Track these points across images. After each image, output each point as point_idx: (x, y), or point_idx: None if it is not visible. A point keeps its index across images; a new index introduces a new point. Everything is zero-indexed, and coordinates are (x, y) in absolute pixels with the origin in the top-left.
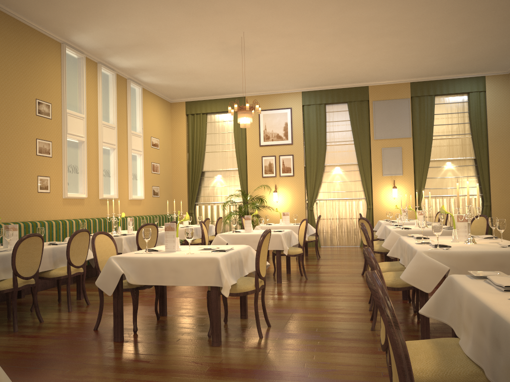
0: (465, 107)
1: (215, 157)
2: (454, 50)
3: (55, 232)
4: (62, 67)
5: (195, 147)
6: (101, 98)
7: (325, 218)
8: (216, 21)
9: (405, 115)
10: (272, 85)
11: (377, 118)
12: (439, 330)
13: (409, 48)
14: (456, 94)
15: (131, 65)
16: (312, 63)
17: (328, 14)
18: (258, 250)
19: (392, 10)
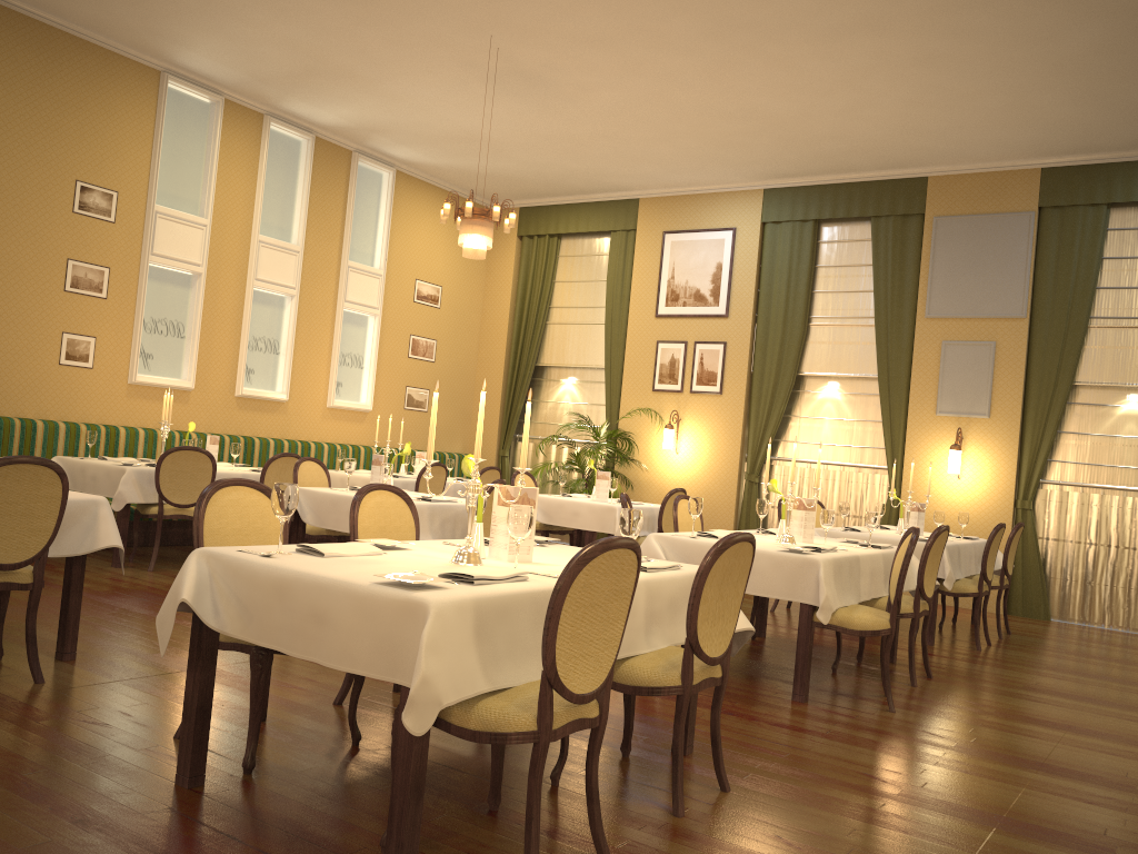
0: None
1: (565, 337)
2: (1103, 73)
3: (83, 447)
4: (157, 120)
5: (528, 310)
6: (263, 187)
7: None
8: (408, 11)
9: (1016, 257)
10: (684, 172)
11: (940, 262)
12: (303, 775)
13: (954, 68)
14: None
15: (339, 120)
16: (728, 113)
17: None
18: None
19: None
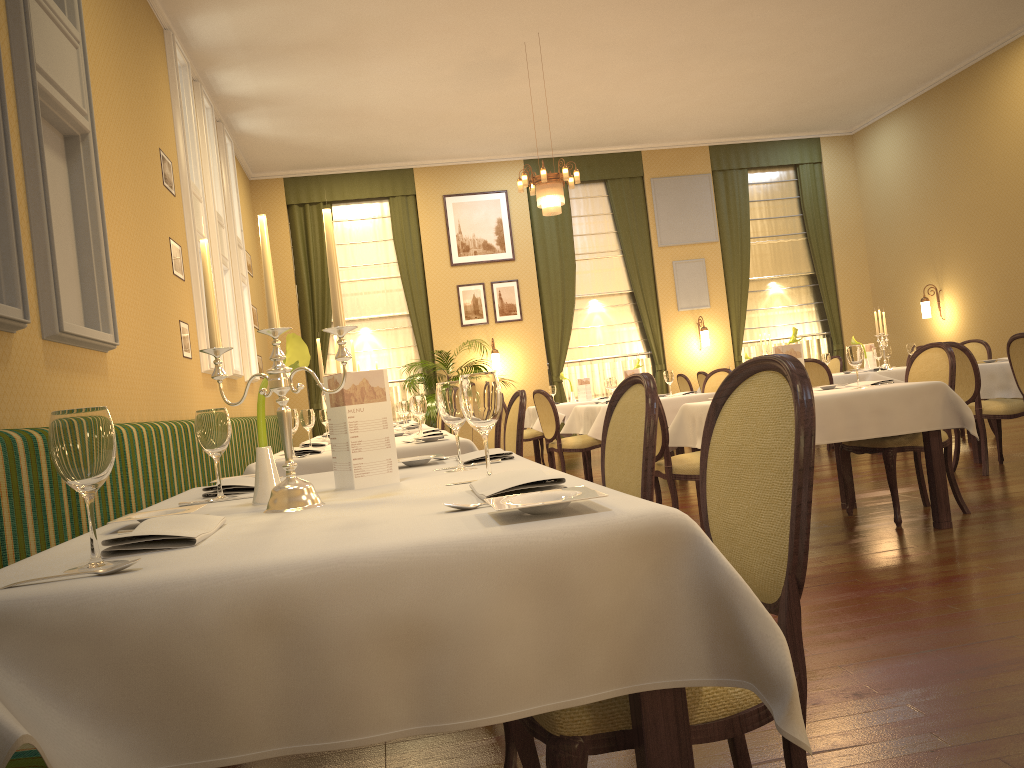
0: (793, 189)
1: (357, 293)
2: (814, 91)
3: None
4: (171, 83)
5: (315, 273)
6: (210, 158)
7: None
8: (513, 7)
9: (706, 203)
10: (478, 146)
11: (661, 209)
12: None
13: (758, 82)
14: (779, 168)
15: (250, 90)
16: (589, 103)
17: (703, 11)
18: (954, 373)
19: (797, 13)
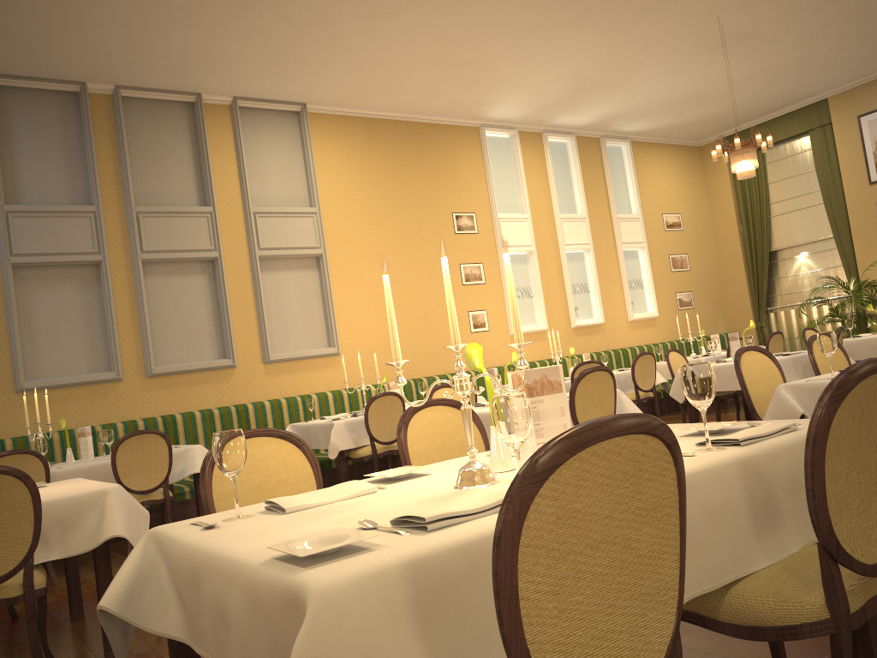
0: None
1: (789, 223)
2: None
3: None
4: (484, 159)
5: (751, 212)
6: (554, 181)
7: None
8: (656, 22)
9: None
10: (868, 64)
11: None
12: None
13: None
14: None
15: (591, 119)
16: None
17: None
18: (569, 399)
19: None
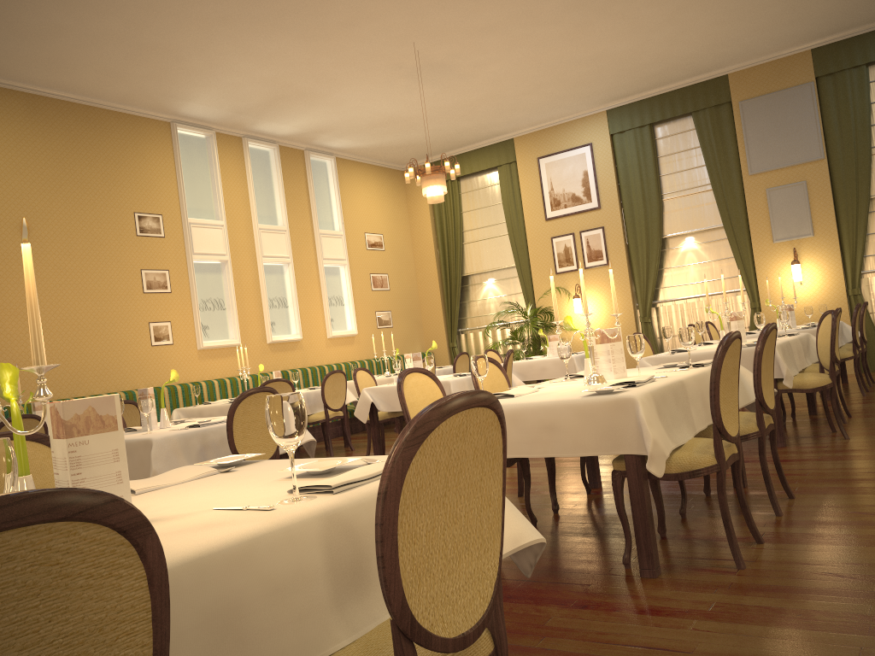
0: None
1: (479, 250)
2: None
3: (182, 401)
4: (175, 157)
5: (447, 237)
6: (253, 189)
7: (675, 334)
8: (355, 38)
9: (807, 117)
10: (546, 111)
11: (751, 133)
12: None
13: None
14: None
15: (294, 129)
16: (581, 61)
17: None
18: (227, 423)
19: None
